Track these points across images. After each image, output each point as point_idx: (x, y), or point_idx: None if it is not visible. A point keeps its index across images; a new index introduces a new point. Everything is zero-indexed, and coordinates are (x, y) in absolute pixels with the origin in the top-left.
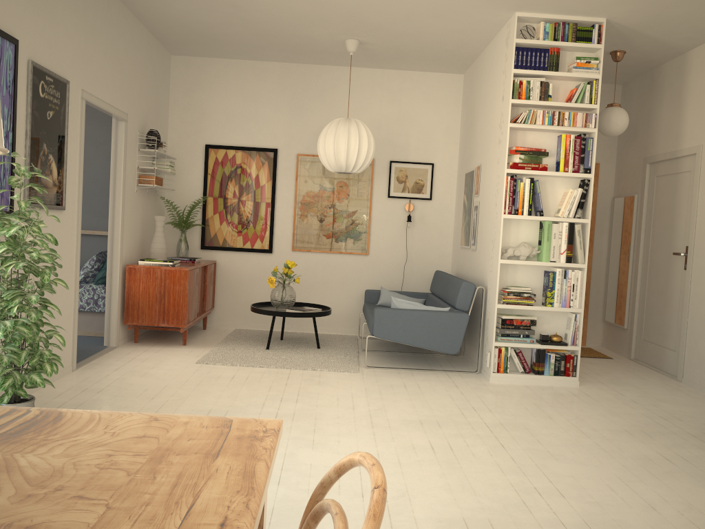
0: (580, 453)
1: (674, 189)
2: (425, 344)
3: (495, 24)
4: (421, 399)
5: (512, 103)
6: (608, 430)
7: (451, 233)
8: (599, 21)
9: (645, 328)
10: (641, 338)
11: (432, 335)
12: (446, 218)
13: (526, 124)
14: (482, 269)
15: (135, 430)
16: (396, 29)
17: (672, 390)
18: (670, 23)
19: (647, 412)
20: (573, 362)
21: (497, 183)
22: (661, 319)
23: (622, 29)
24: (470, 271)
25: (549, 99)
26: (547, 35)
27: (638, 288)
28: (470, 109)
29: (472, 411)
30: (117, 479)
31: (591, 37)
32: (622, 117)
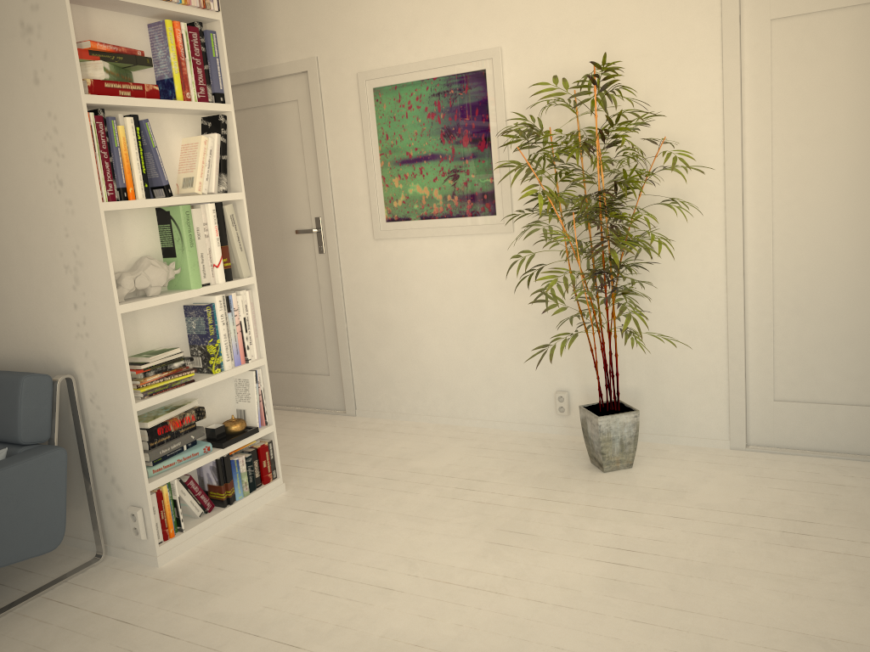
0: (566, 641)
1: (267, 131)
2: None
3: None
4: None
5: None
6: (483, 559)
7: None
8: None
9: None
10: None
11: None
12: None
13: None
14: (36, 335)
15: None
16: None
17: (377, 435)
18: None
19: (437, 490)
20: (270, 455)
21: (49, 132)
22: (287, 333)
23: None
24: None
25: None
26: None
27: None
28: None
29: None
30: None
31: None
32: None
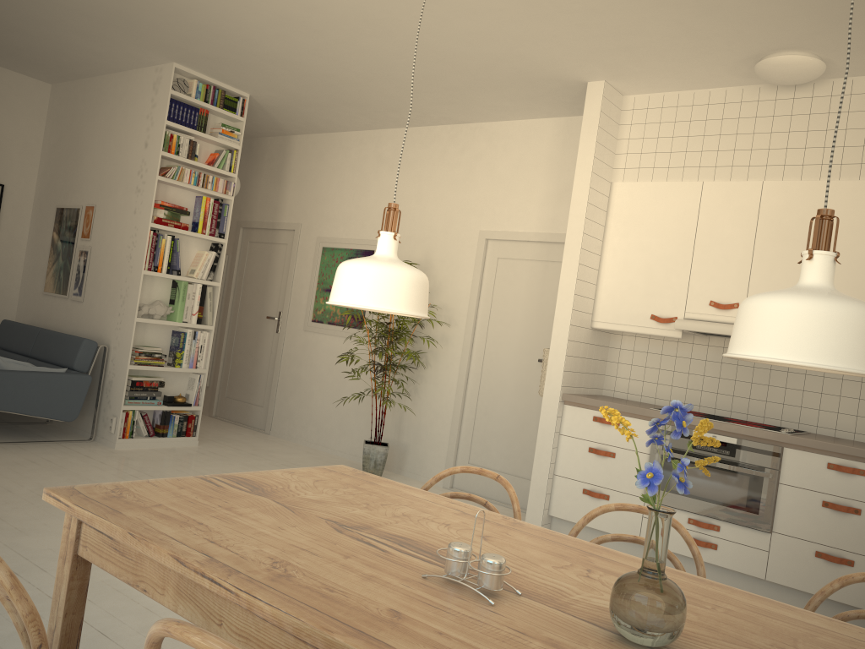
0: None
1: (269, 257)
2: (40, 411)
3: (142, 62)
4: (70, 473)
5: (162, 155)
6: None
7: (20, 274)
8: (244, 95)
9: (229, 386)
10: (224, 396)
11: (49, 400)
12: (15, 254)
13: (173, 180)
14: (99, 325)
15: (303, 478)
16: (17, 25)
17: (270, 442)
18: (295, 114)
19: (271, 462)
20: (194, 422)
21: (133, 234)
22: (248, 377)
23: (255, 105)
24: (69, 324)
25: (195, 159)
26: (200, 95)
27: (224, 347)
28: (69, 133)
29: (136, 478)
30: (372, 497)
31: (236, 108)
32: (236, 183)
